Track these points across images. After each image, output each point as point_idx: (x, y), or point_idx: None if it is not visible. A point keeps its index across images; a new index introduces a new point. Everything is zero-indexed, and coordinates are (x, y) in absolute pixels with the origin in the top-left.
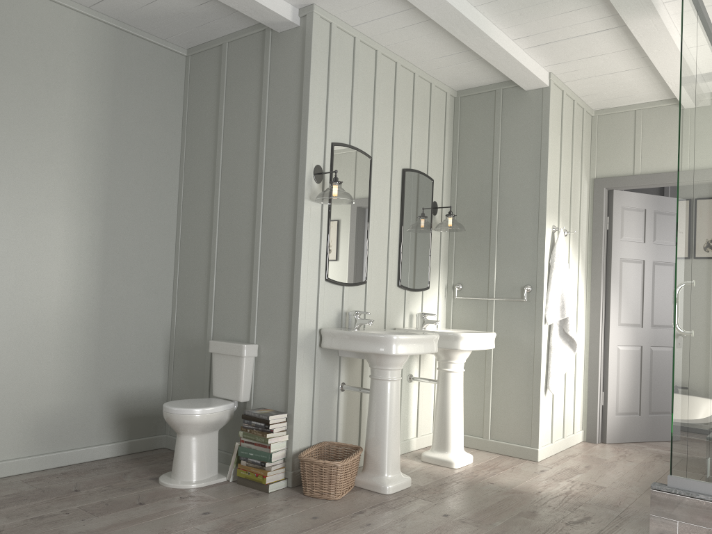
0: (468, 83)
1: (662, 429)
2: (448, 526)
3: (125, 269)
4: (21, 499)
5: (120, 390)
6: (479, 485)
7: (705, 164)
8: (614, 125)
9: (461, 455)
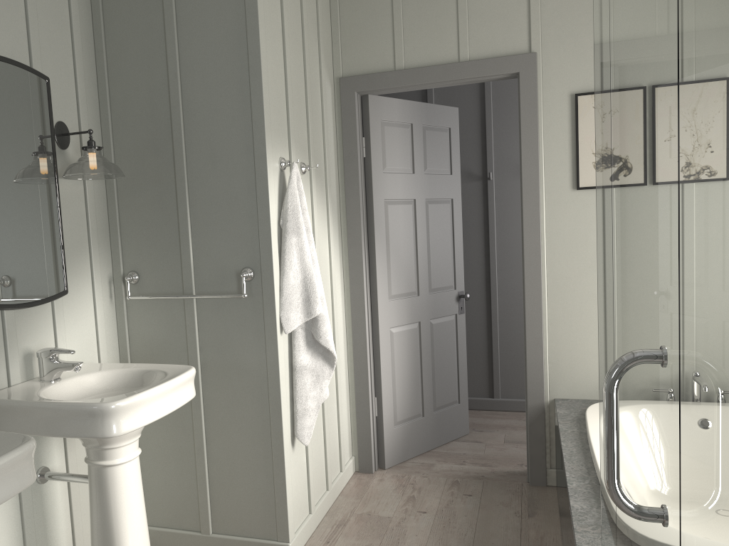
0: None
1: (450, 425)
2: None
3: None
4: None
5: None
6: None
7: None
8: None
9: None
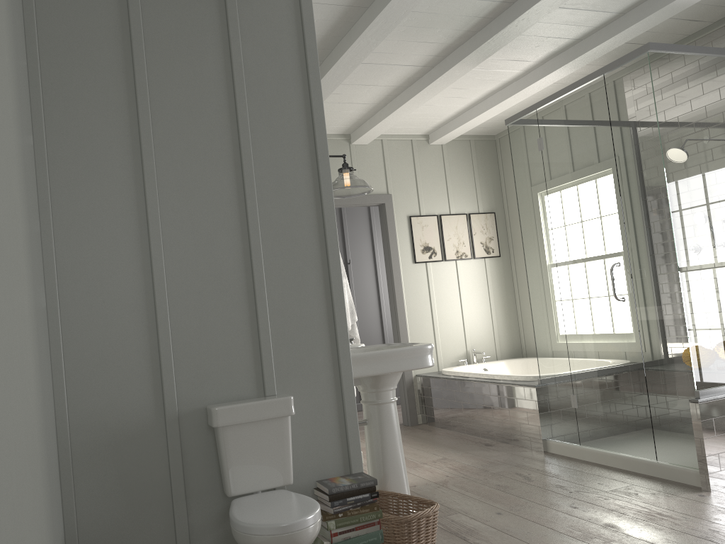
0: None
1: None
2: (528, 516)
3: (39, 305)
4: None
5: None
6: (418, 490)
7: (678, 179)
8: None
9: None
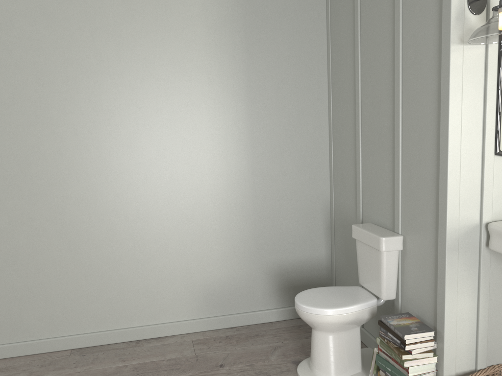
0: None
1: None
2: None
3: (274, 149)
4: (175, 368)
5: (281, 262)
6: None
7: None
8: None
9: None
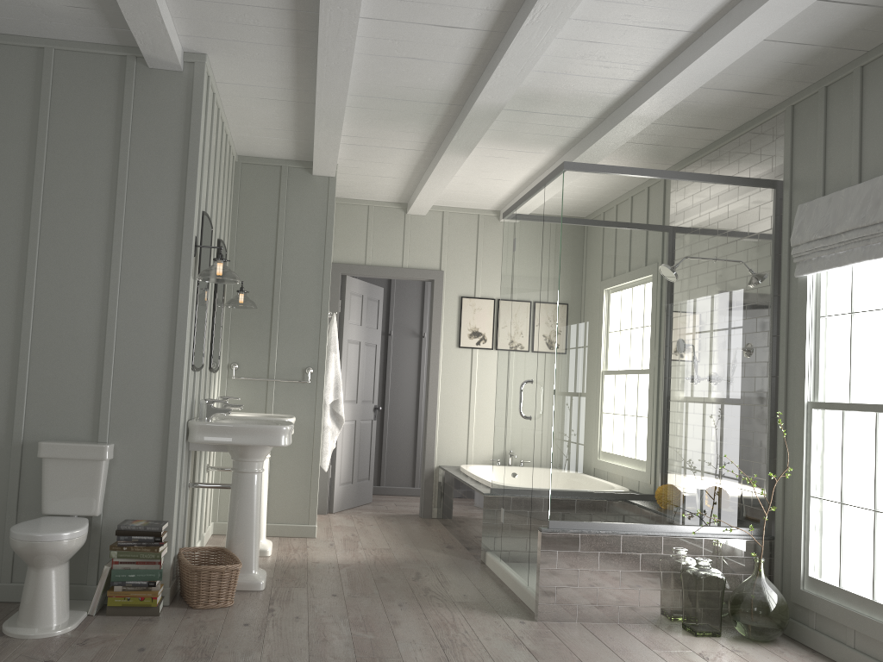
0: (258, 152)
1: (364, 494)
2: (351, 602)
3: None
4: None
5: None
6: (312, 566)
7: (574, 304)
8: (350, 215)
9: (268, 542)
